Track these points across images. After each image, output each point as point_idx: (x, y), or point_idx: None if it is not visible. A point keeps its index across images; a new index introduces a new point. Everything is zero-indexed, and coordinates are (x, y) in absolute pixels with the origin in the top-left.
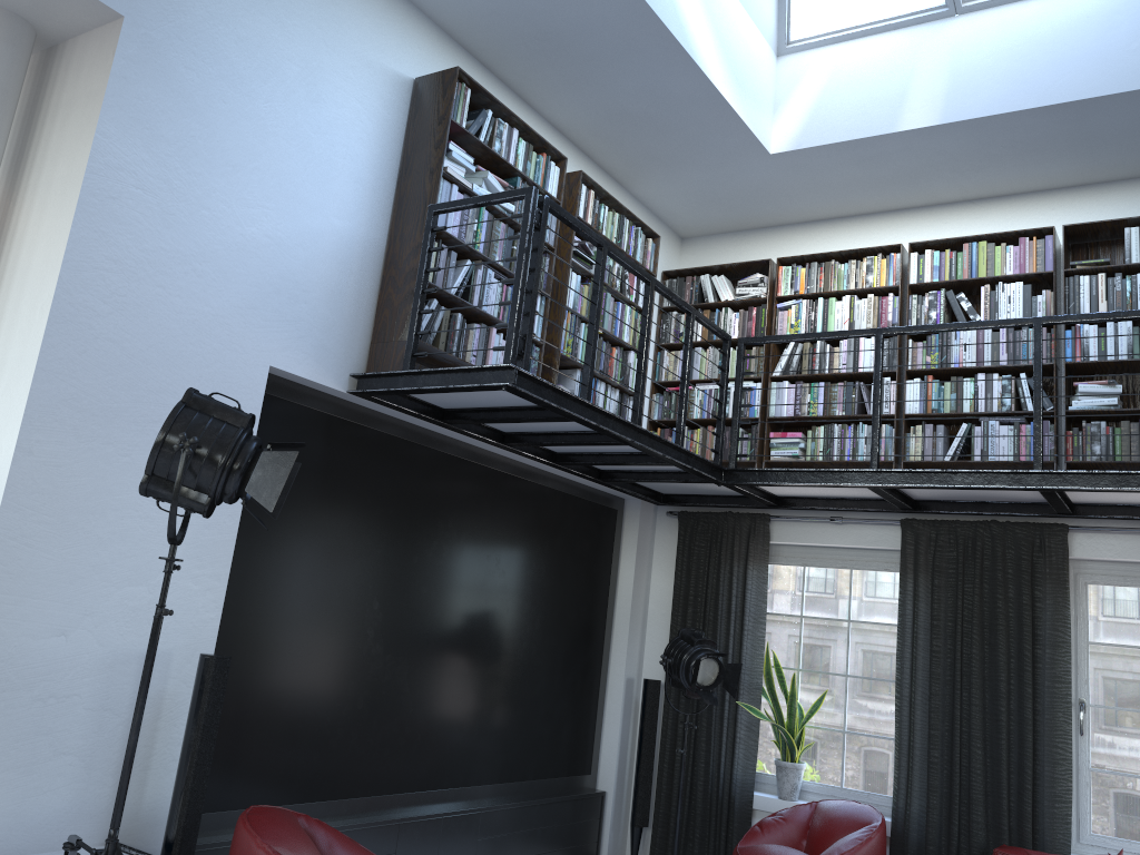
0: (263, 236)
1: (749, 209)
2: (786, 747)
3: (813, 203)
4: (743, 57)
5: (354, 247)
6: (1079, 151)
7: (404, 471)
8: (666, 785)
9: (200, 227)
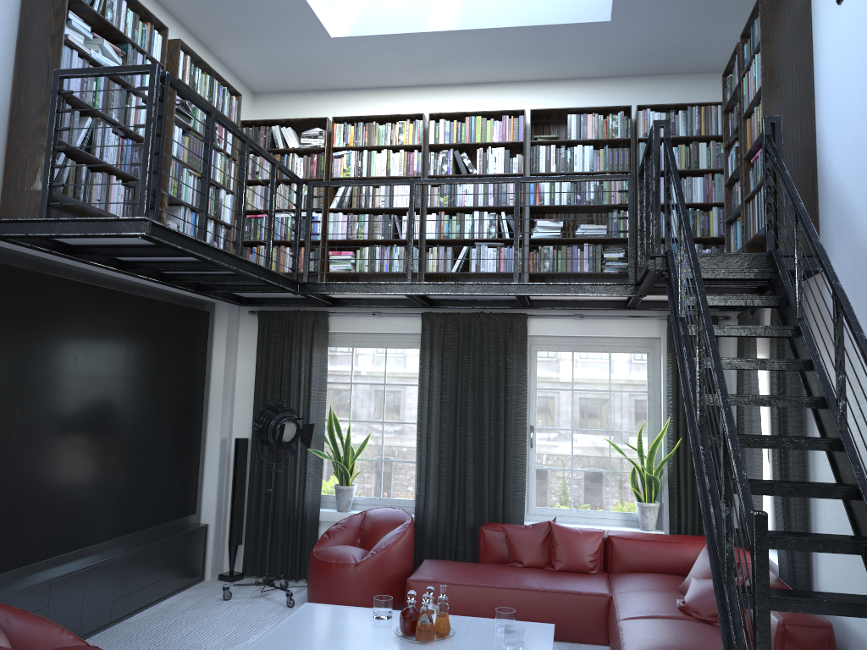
0: None
1: (310, 76)
2: (343, 476)
3: (359, 76)
4: None
5: None
6: (543, 58)
7: (36, 298)
8: (255, 513)
9: None
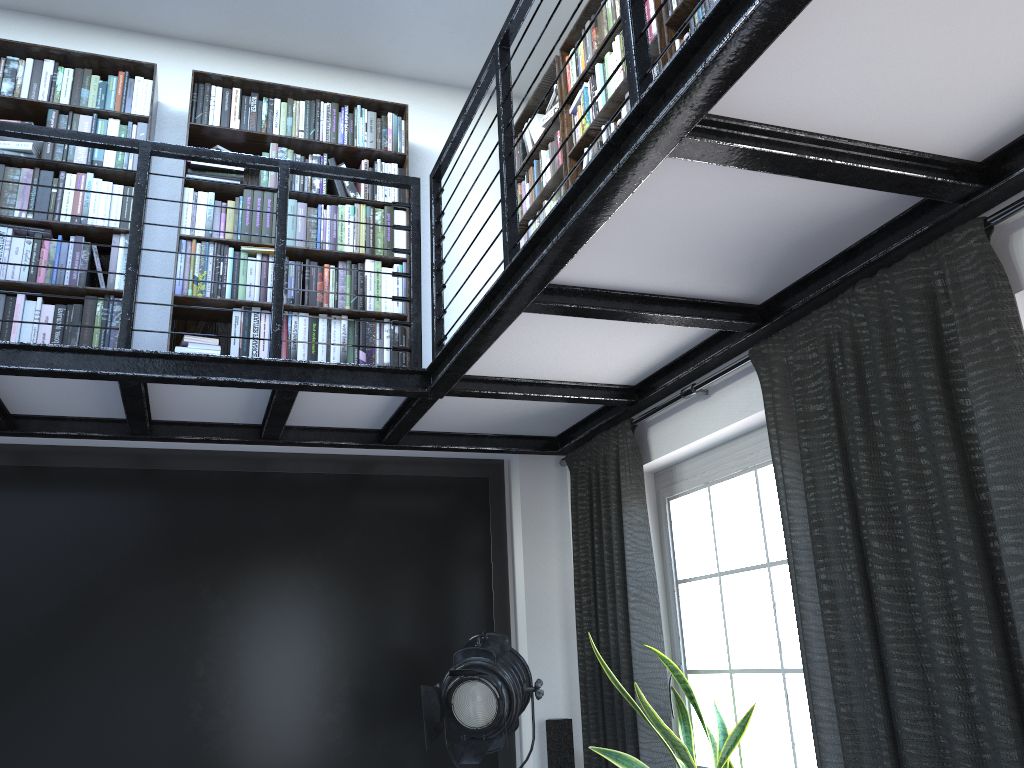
0: None
1: (532, 11)
2: None
3: None
4: None
5: None
6: None
7: None
8: None
9: None
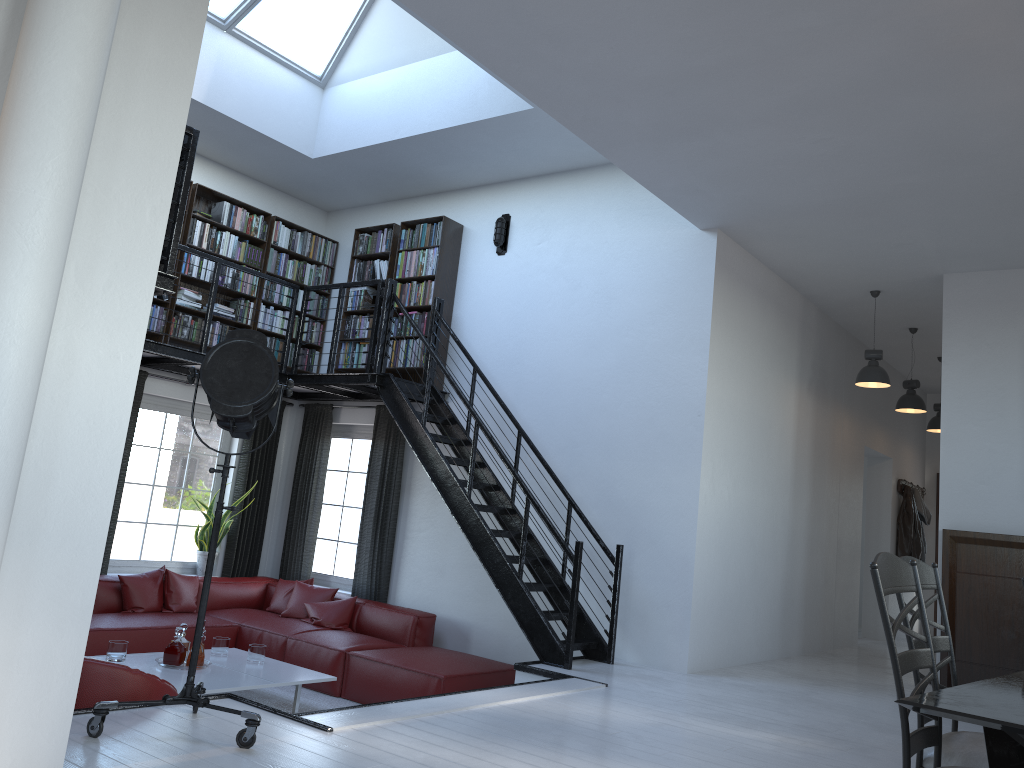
0: None
1: None
2: None
3: None
4: None
5: None
6: (226, 146)
7: None
8: None
9: None
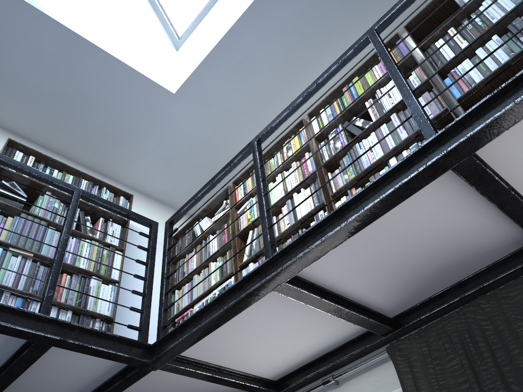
0: None
1: (212, 165)
2: None
3: (247, 136)
4: (122, 33)
5: None
6: None
7: None
8: None
9: None
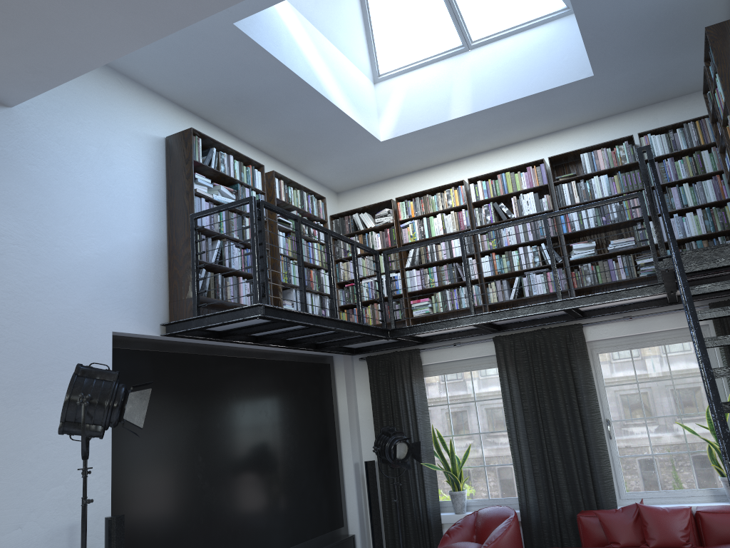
0: (94, 254)
1: (374, 172)
2: (454, 483)
3: (410, 163)
4: (355, 90)
5: (149, 247)
6: (548, 116)
7: (202, 373)
8: (389, 522)
9: (56, 258)
